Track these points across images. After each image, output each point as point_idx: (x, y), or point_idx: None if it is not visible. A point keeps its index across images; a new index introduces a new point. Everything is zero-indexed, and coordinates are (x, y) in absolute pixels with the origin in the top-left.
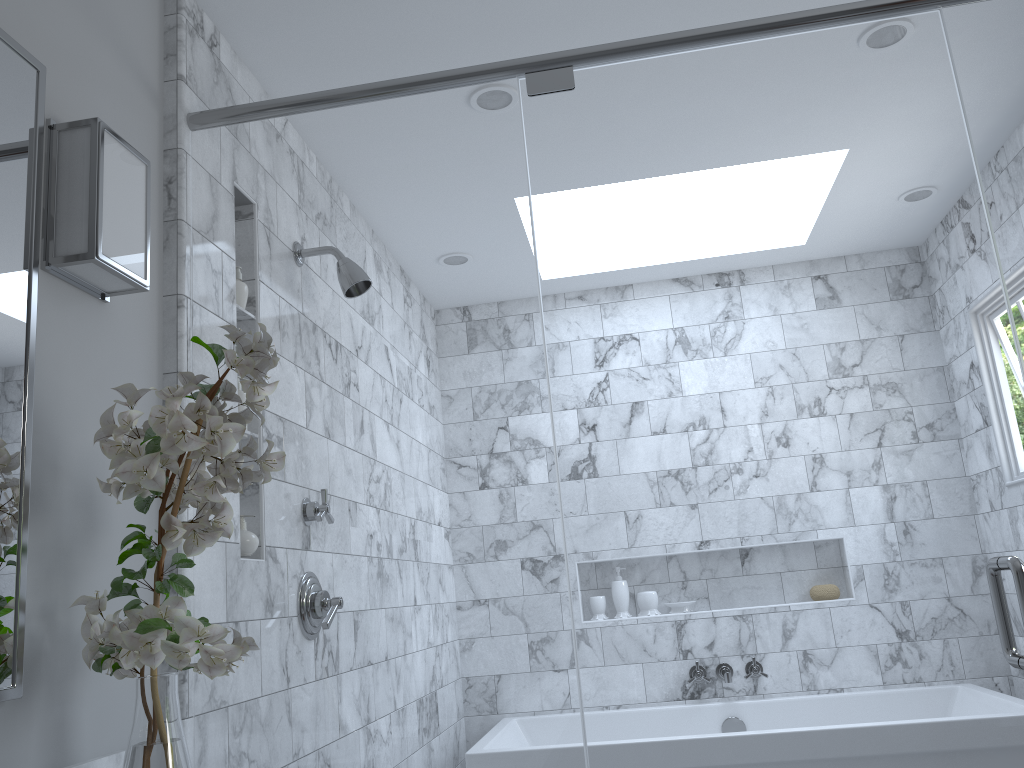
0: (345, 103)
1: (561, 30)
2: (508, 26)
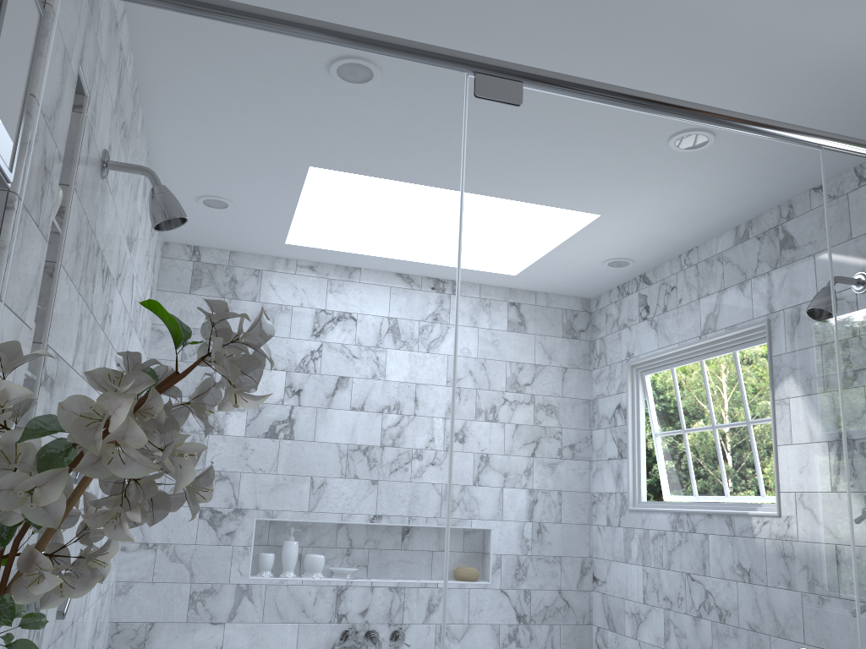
0: (274, 29)
1: (459, 34)
2: (415, 10)
